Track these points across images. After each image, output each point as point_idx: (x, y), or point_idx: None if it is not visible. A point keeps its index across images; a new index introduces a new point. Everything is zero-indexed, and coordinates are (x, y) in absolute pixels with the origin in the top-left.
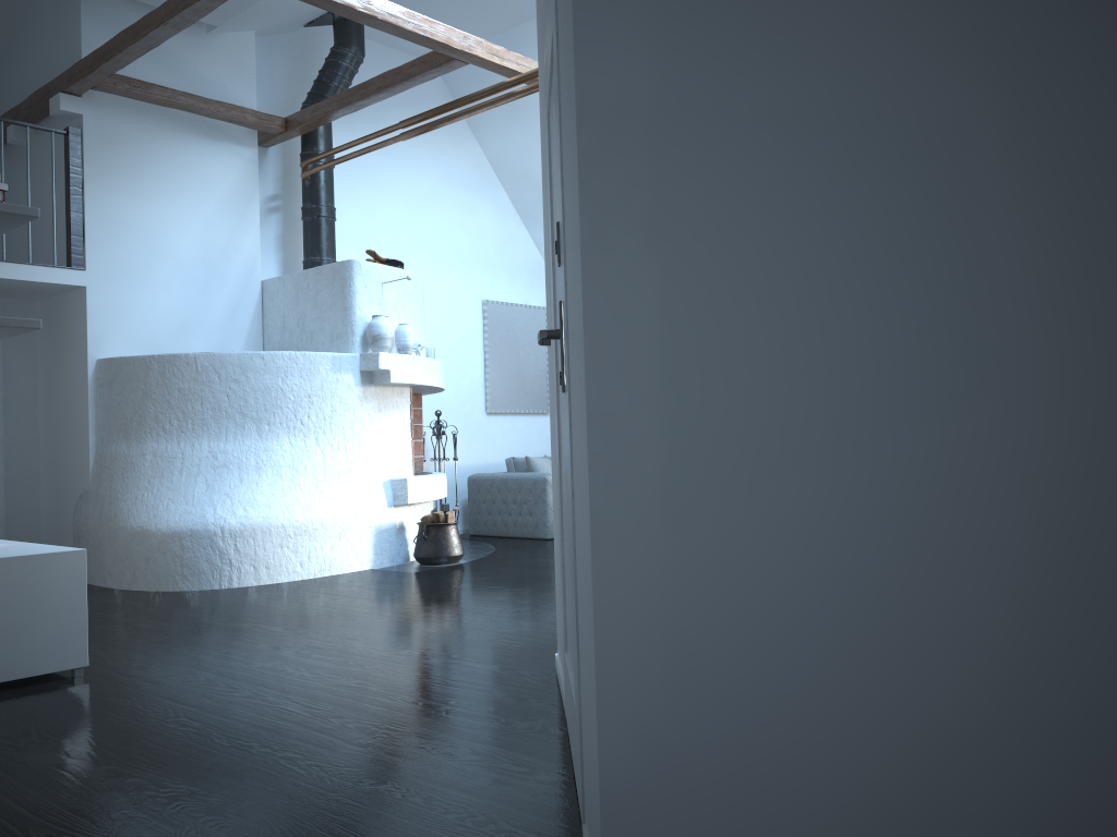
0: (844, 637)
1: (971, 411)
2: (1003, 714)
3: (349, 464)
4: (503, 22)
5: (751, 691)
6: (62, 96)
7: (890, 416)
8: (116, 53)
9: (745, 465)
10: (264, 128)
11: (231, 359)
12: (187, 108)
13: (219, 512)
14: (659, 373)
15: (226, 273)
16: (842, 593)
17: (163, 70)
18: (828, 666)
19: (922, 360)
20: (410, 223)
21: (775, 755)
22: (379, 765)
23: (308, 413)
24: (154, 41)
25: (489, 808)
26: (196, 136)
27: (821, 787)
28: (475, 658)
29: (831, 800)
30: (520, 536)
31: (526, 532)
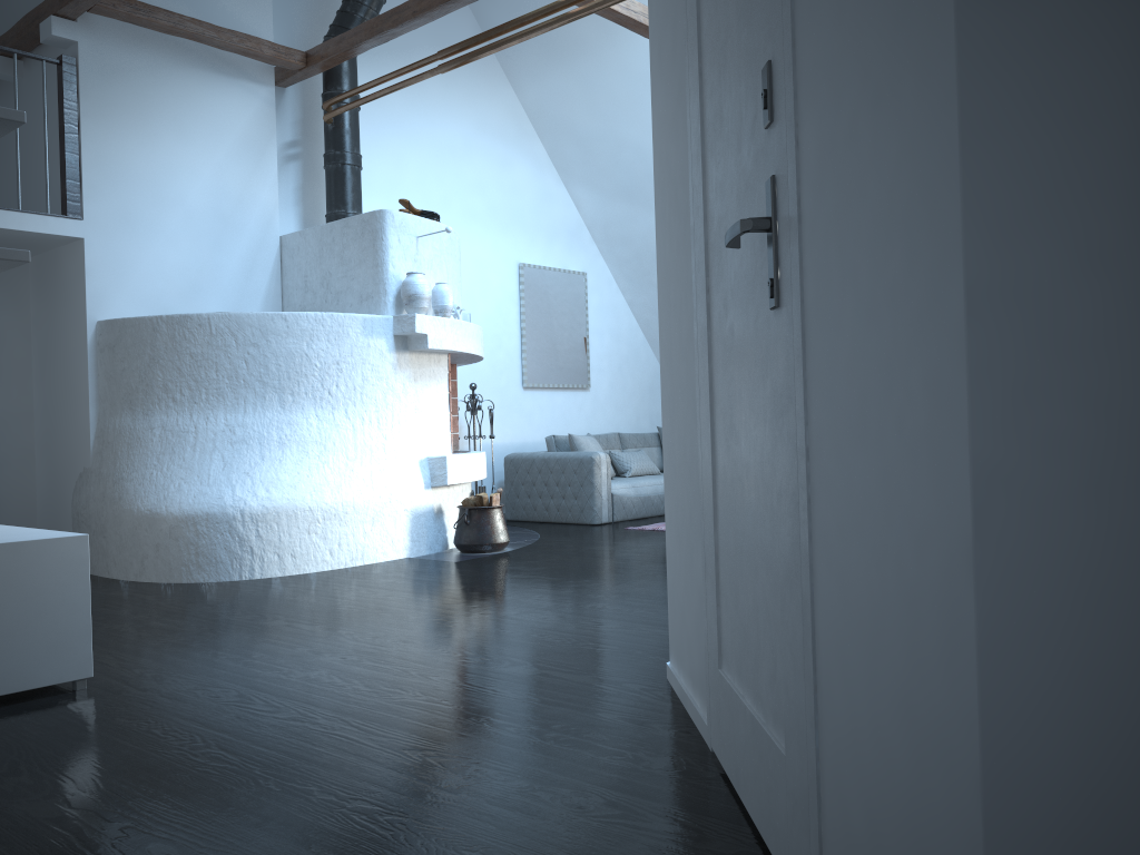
0: None
1: None
2: None
3: (382, 440)
4: None
5: None
6: (54, 19)
7: None
8: None
9: None
10: (282, 62)
11: (250, 320)
12: (196, 37)
13: (239, 494)
14: None
15: (240, 226)
16: None
17: None
18: None
19: None
20: (441, 177)
21: None
22: (486, 823)
23: (336, 382)
24: None
25: None
26: (206, 71)
27: None
28: (563, 667)
29: None
30: (564, 522)
31: (570, 517)
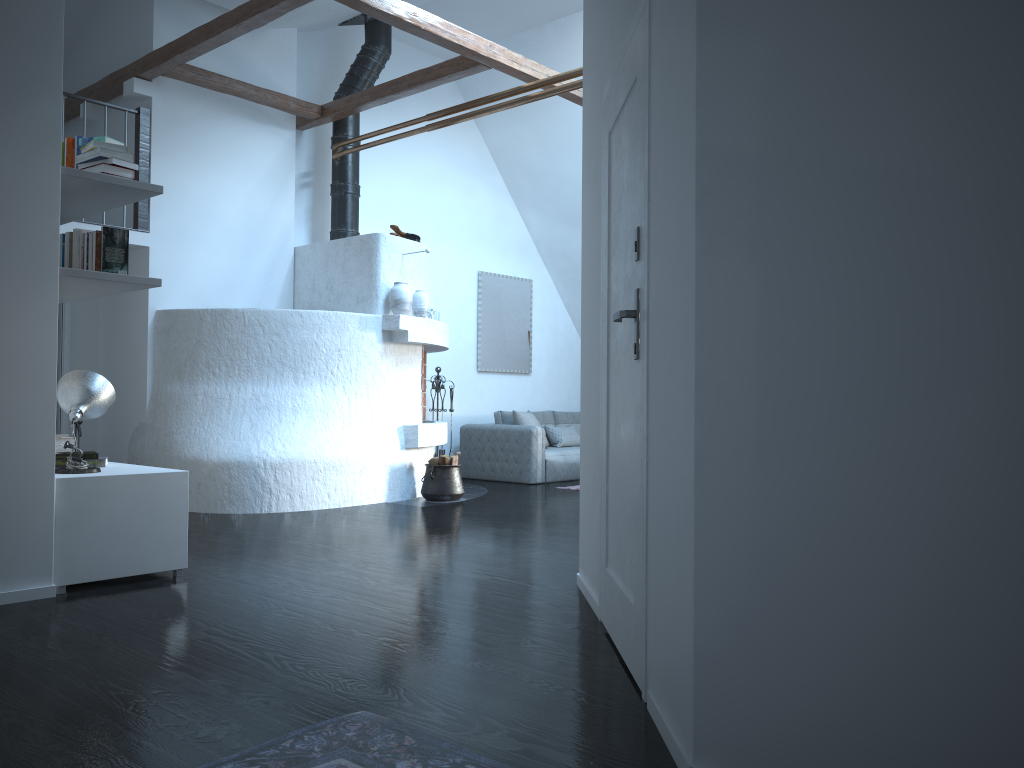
0: (895, 541)
1: (997, 388)
2: (1011, 593)
3: (370, 411)
4: (511, 28)
5: (820, 579)
6: (136, 80)
7: (937, 389)
8: (189, 47)
9: (823, 419)
10: (303, 113)
11: (274, 315)
12: (240, 94)
13: (262, 447)
14: (756, 350)
15: (265, 239)
16: (895, 510)
17: (219, 60)
18: (881, 561)
19: (962, 351)
20: (419, 201)
21: (837, 624)
22: (462, 649)
23: (337, 365)
24: (225, 39)
25: (563, 680)
26: (245, 119)
27: (873, 645)
28: (506, 575)
29: (880, 654)
30: (506, 480)
31: (511, 477)
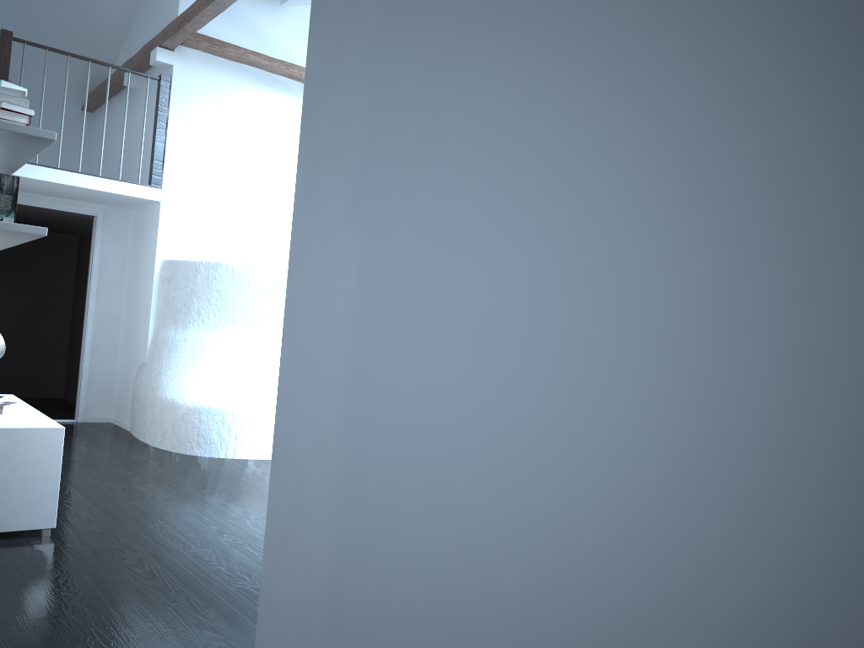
0: None
1: None
2: None
3: None
4: None
5: None
6: (159, 50)
7: (633, 620)
8: (194, 16)
9: (417, 604)
10: None
11: (260, 270)
12: (254, 64)
13: (232, 395)
14: (343, 412)
15: (274, 199)
16: None
17: (241, 33)
18: None
19: (706, 524)
20: None
21: None
22: None
23: None
24: (221, 6)
25: None
26: (262, 88)
27: None
28: None
29: None
30: None
31: None
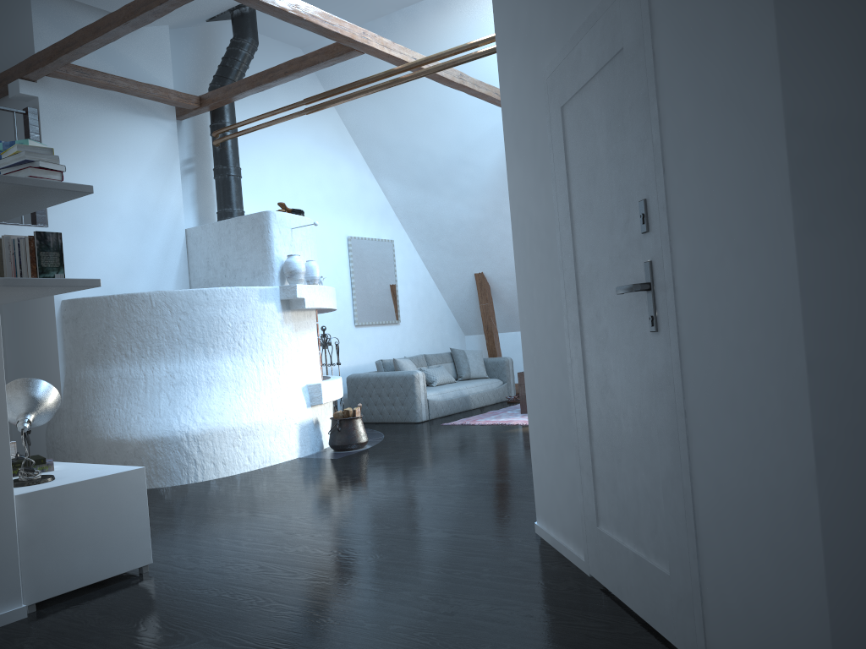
0: None
1: None
2: None
3: (277, 375)
4: (362, 17)
5: None
6: (21, 82)
7: None
8: (76, 47)
9: None
10: (183, 104)
11: (180, 295)
12: (123, 90)
13: (183, 421)
14: None
15: (158, 224)
16: None
17: (99, 58)
18: None
19: None
20: (291, 178)
21: None
22: (482, 631)
23: (243, 336)
24: (112, 37)
25: None
26: (129, 113)
27: None
28: (464, 530)
29: None
30: (394, 421)
31: (399, 418)
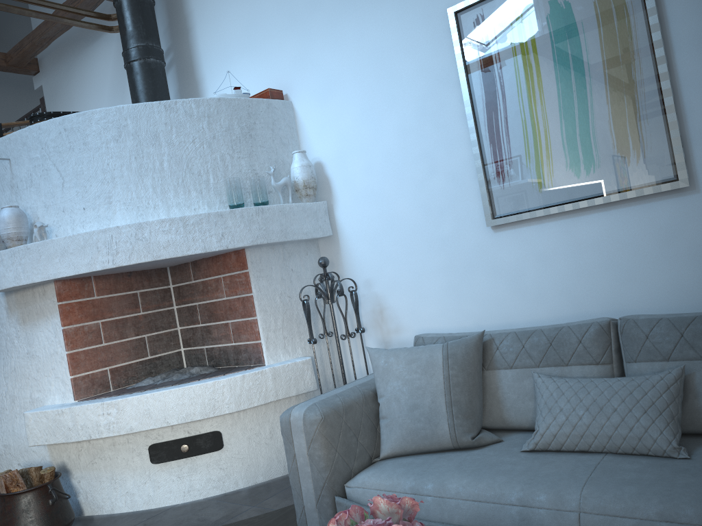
0: None
1: None
2: None
3: (6, 389)
4: None
5: None
6: (33, 79)
7: None
8: None
9: None
10: (86, 6)
11: None
12: (47, 37)
13: None
14: None
15: None
16: None
17: None
18: None
19: None
20: None
21: None
22: None
23: None
24: None
25: None
26: (87, 47)
27: None
28: None
29: None
30: None
31: None
